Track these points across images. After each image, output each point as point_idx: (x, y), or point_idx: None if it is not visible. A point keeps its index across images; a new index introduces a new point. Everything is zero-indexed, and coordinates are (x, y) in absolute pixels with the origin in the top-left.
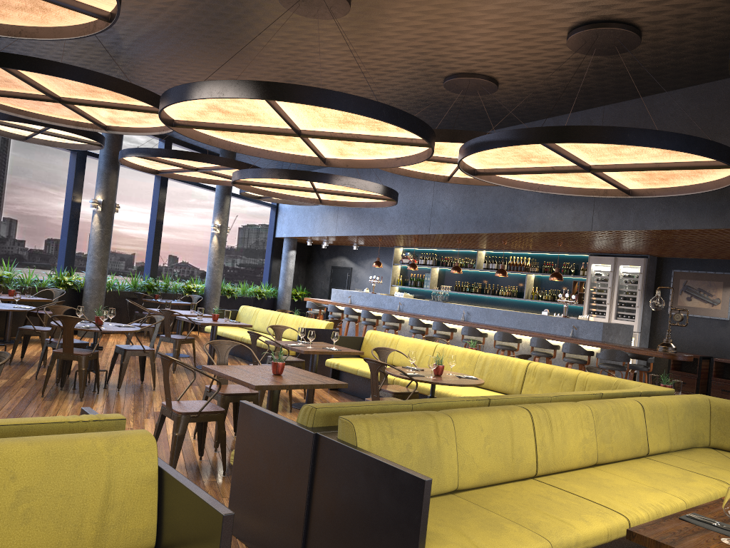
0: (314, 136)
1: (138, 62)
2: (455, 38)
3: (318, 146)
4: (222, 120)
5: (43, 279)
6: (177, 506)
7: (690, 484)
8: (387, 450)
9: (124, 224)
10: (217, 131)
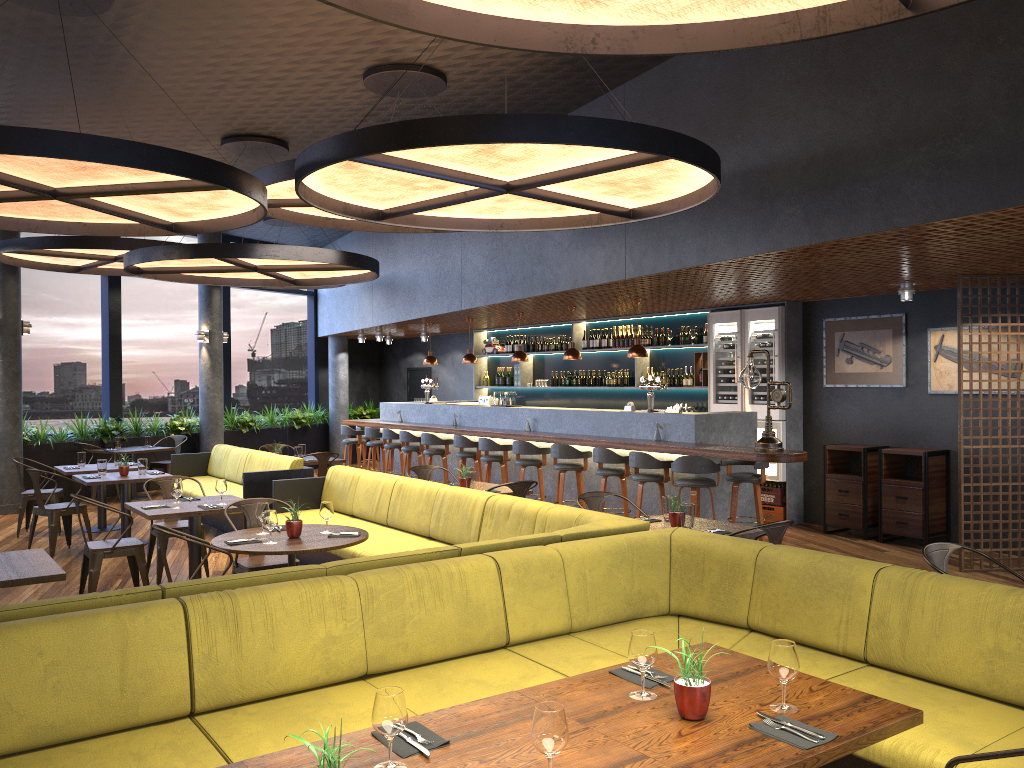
0: (74, 195)
1: None
2: (307, 14)
3: (130, 208)
4: None
5: None
6: None
7: None
8: None
9: None
10: None
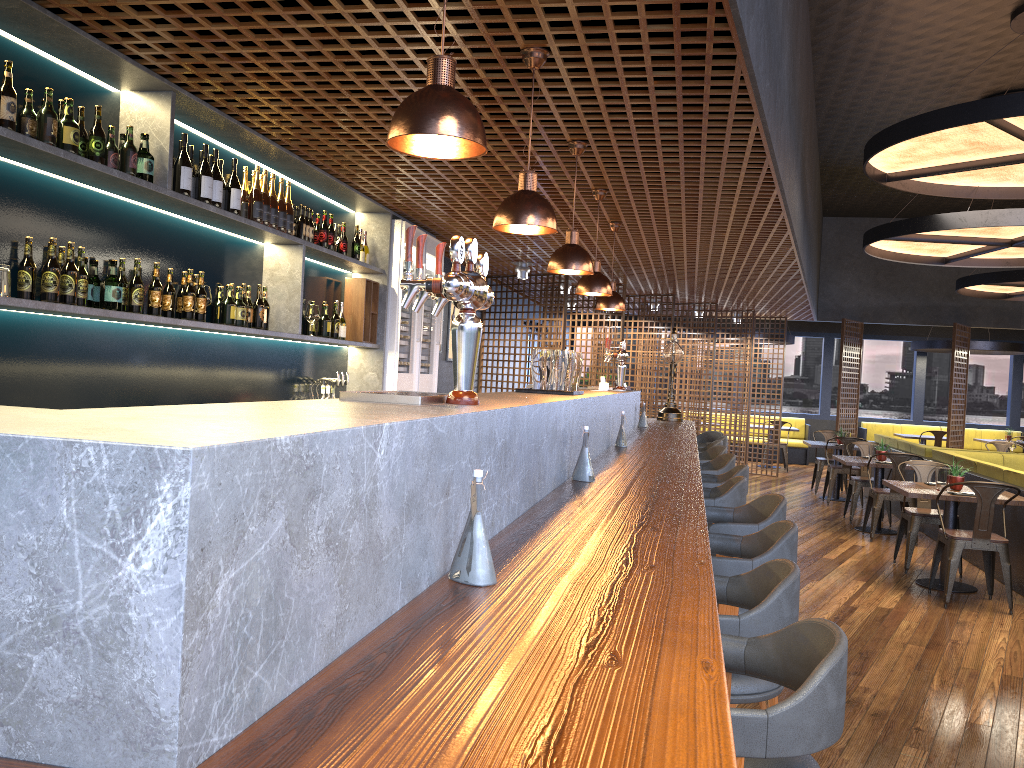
0: None
1: None
2: None
3: None
4: None
5: None
6: None
7: None
8: None
9: None
10: None
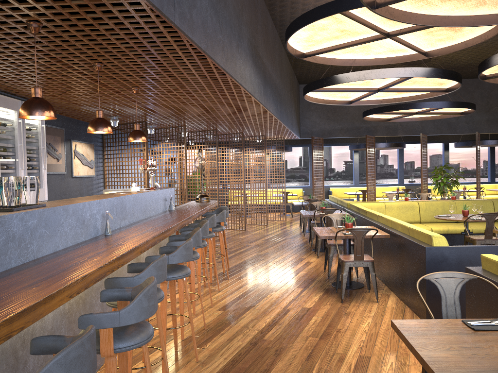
0: None
1: None
2: None
3: None
4: None
5: None
6: None
7: None
8: None
9: None
10: None
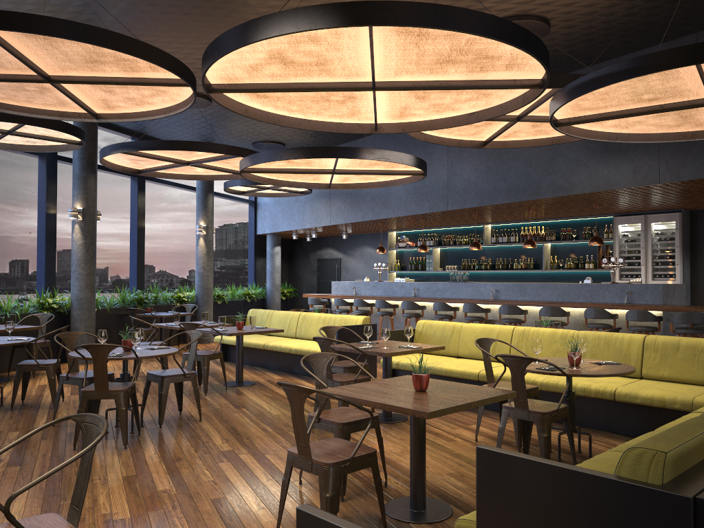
0: (392, 88)
1: None
2: None
3: (378, 106)
4: (275, 78)
5: (25, 304)
6: None
7: None
8: None
9: None
10: (259, 97)
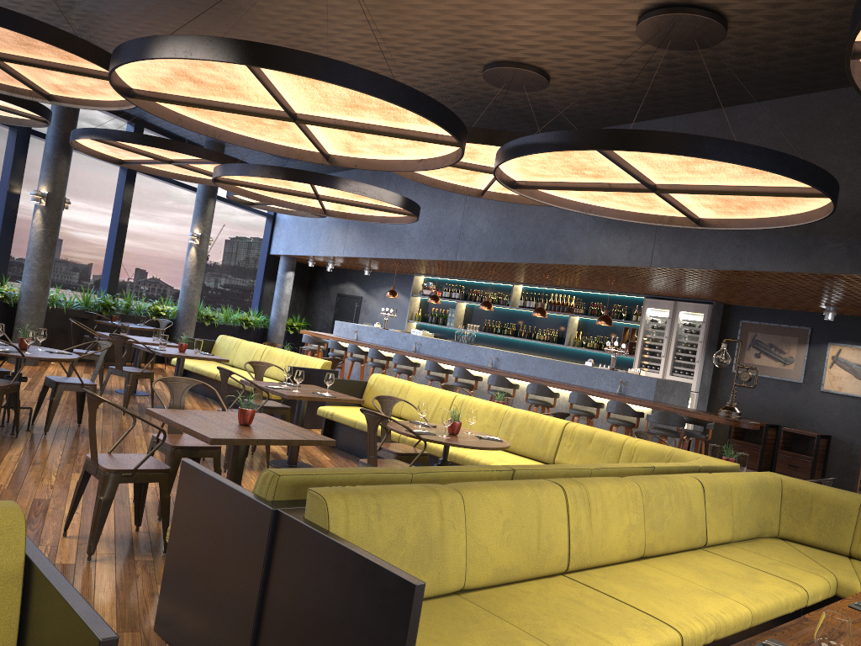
0: (313, 123)
1: (97, 17)
2: (499, 14)
3: (319, 138)
4: (194, 94)
5: None
6: (44, 618)
7: (756, 586)
8: (371, 536)
9: (80, 226)
10: (190, 109)
